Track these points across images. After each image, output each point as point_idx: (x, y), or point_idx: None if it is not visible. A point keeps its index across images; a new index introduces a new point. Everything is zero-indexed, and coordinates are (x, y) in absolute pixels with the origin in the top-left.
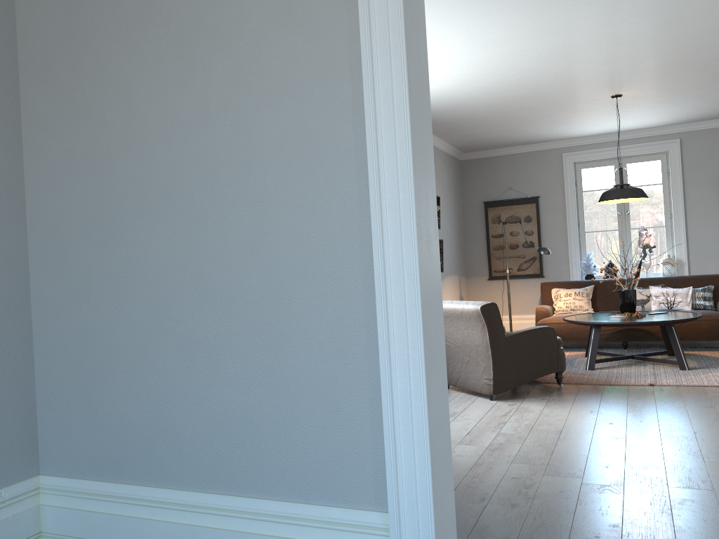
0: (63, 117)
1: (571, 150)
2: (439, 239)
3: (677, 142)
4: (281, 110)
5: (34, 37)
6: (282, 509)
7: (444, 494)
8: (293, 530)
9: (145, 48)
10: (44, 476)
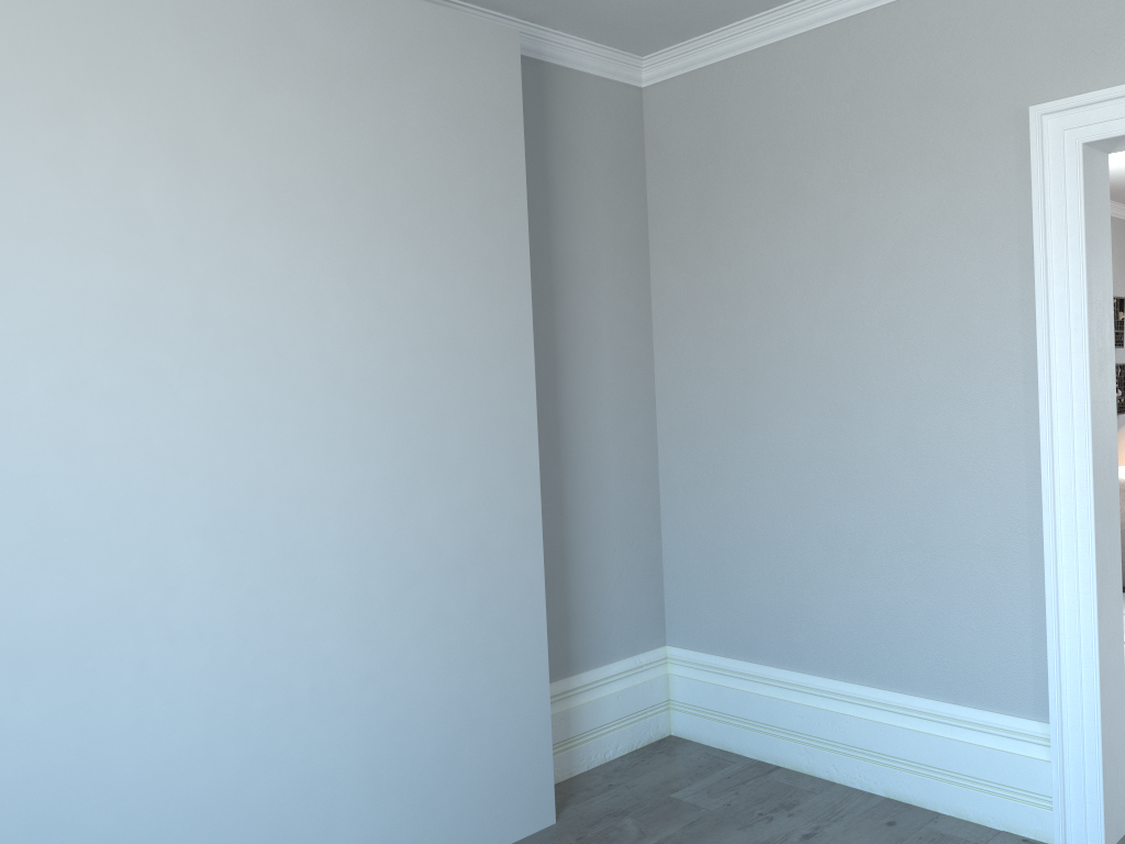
0: (696, 298)
1: None
2: (1121, 364)
3: None
4: (939, 307)
5: (665, 216)
6: (929, 706)
7: (1114, 714)
8: (941, 728)
9: (787, 234)
10: (671, 647)
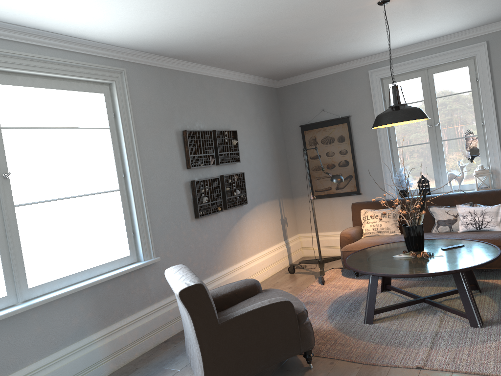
0: None
1: (376, 66)
2: (238, 173)
3: (484, 45)
4: None
5: None
6: None
7: None
8: None
9: None
10: None
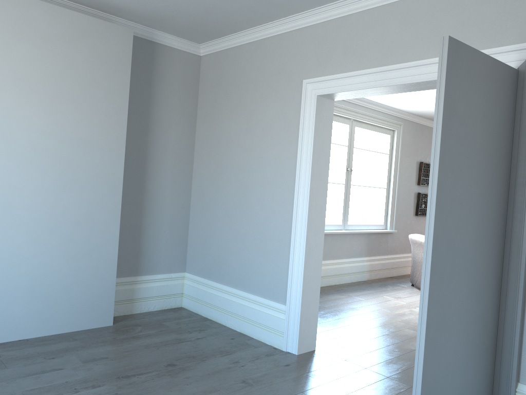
0: (208, 138)
1: None
2: None
3: None
4: (274, 150)
5: (203, 106)
6: (256, 298)
7: (310, 305)
8: (258, 306)
9: (236, 117)
10: (186, 273)
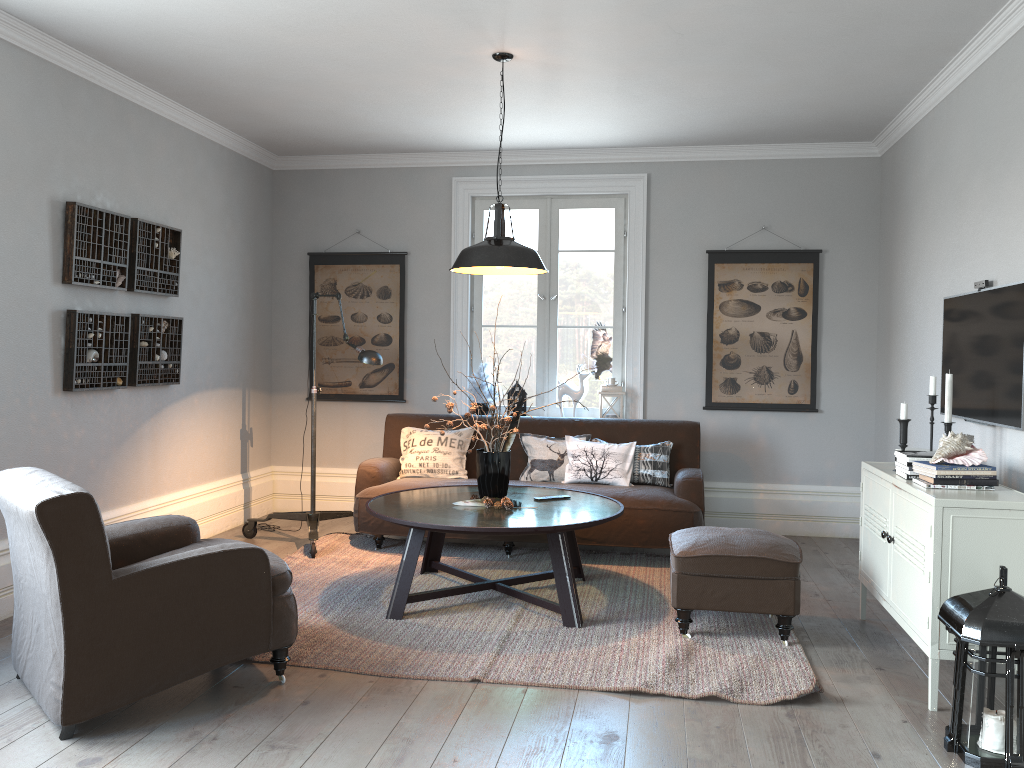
0: None
1: (468, 173)
2: (170, 317)
3: (644, 180)
4: None
5: None
6: None
7: None
8: None
9: None
10: None
